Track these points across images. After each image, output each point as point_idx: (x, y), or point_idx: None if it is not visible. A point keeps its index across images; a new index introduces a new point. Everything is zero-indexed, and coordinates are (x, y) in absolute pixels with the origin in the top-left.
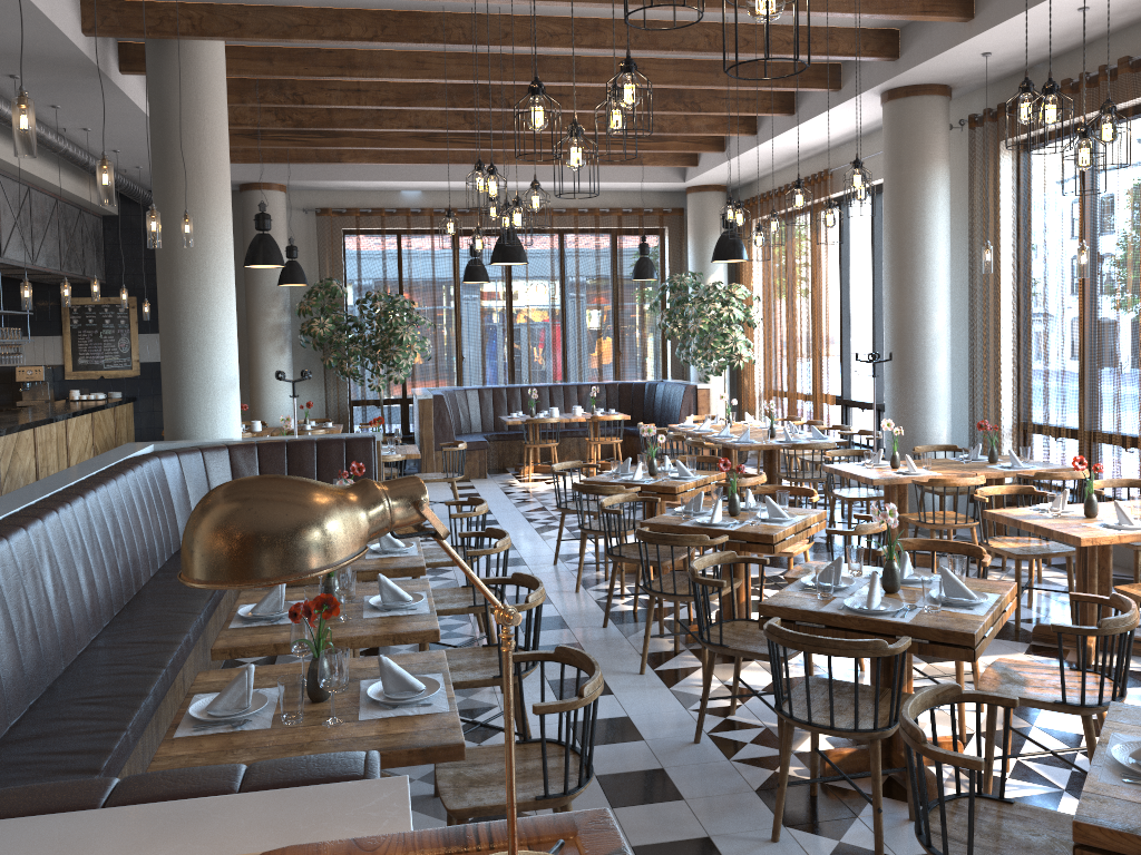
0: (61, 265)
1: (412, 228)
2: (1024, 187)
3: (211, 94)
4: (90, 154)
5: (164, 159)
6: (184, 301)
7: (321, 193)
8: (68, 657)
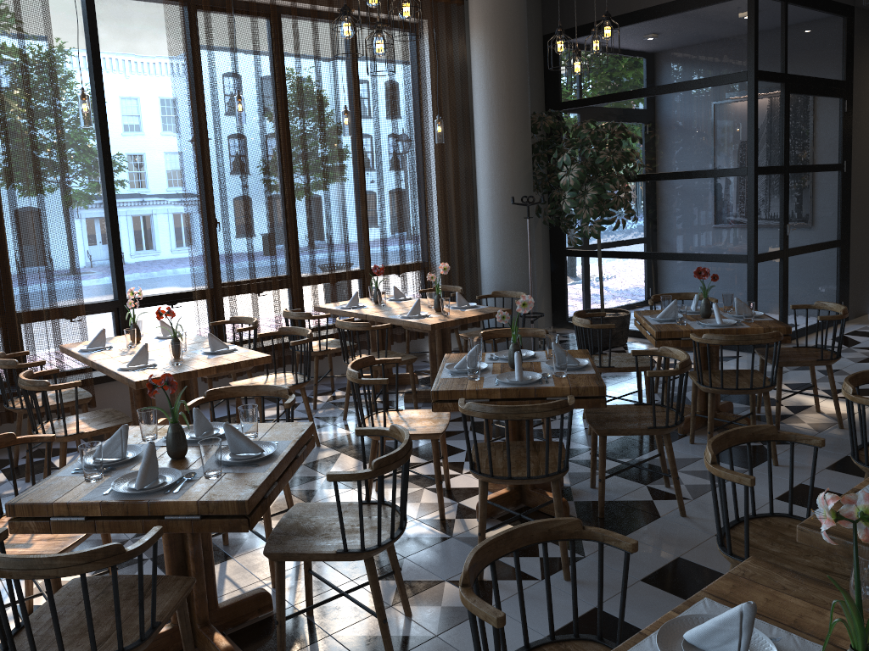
0: None
1: None
2: None
3: None
4: None
5: None
6: None
7: None
8: None
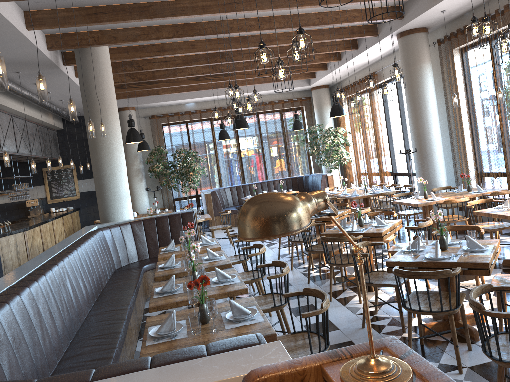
0: (42, 153)
1: (192, 120)
2: (467, 68)
3: (105, 69)
4: (51, 103)
5: (87, 100)
6: (103, 161)
7: (150, 109)
8: (81, 320)
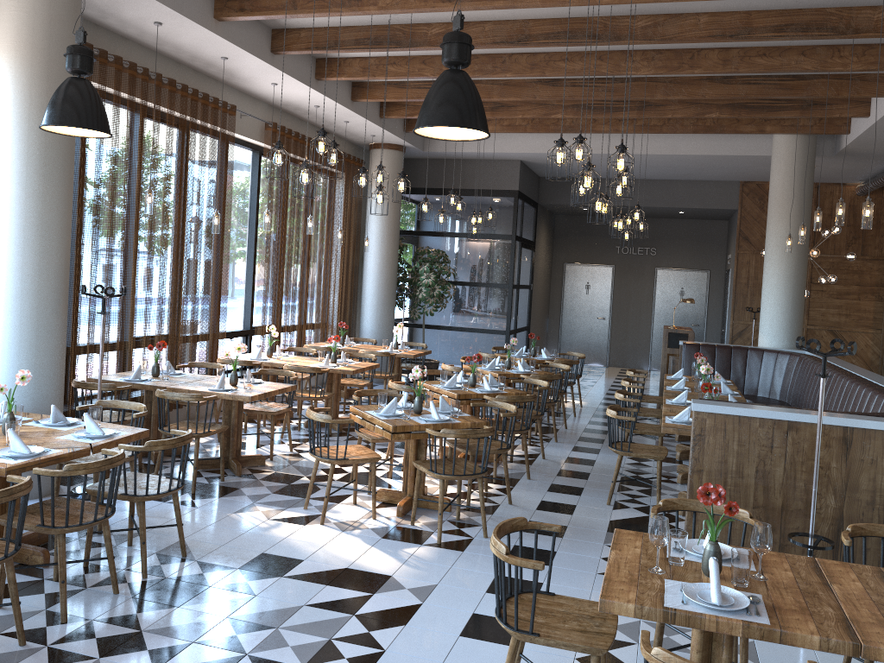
0: None
1: None
2: None
3: None
4: None
5: None
6: None
7: None
8: None
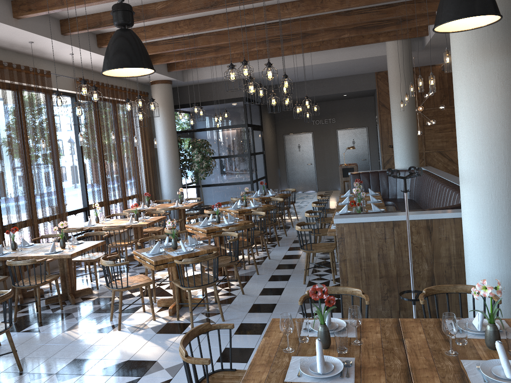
0: None
1: None
2: None
3: None
4: None
5: None
6: None
7: None
8: None
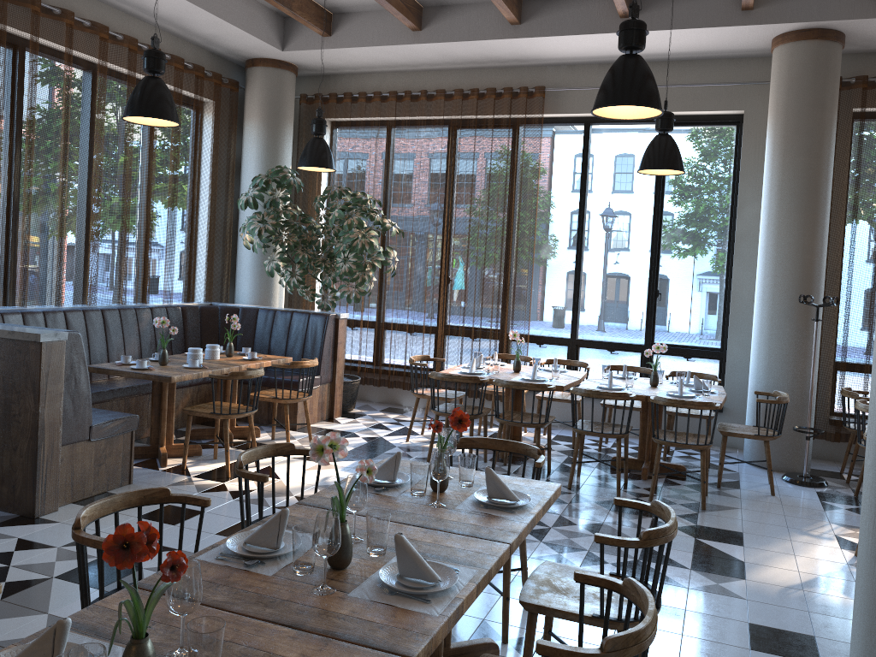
0: None
1: None
2: None
3: None
4: None
5: None
6: None
7: None
8: None
